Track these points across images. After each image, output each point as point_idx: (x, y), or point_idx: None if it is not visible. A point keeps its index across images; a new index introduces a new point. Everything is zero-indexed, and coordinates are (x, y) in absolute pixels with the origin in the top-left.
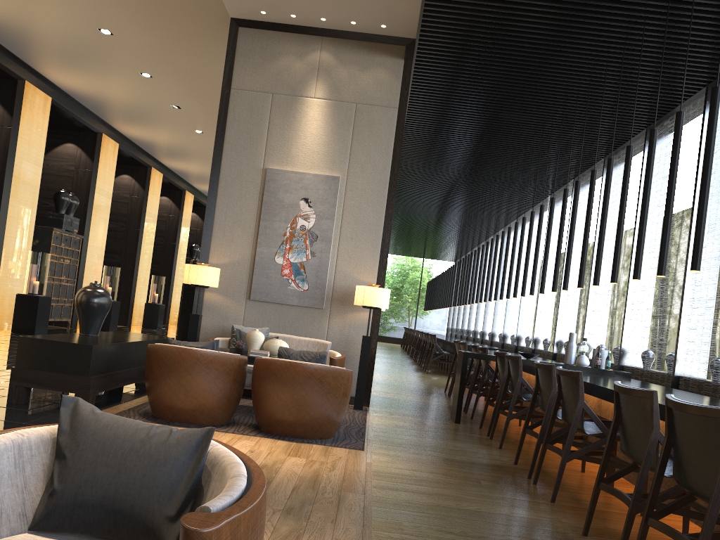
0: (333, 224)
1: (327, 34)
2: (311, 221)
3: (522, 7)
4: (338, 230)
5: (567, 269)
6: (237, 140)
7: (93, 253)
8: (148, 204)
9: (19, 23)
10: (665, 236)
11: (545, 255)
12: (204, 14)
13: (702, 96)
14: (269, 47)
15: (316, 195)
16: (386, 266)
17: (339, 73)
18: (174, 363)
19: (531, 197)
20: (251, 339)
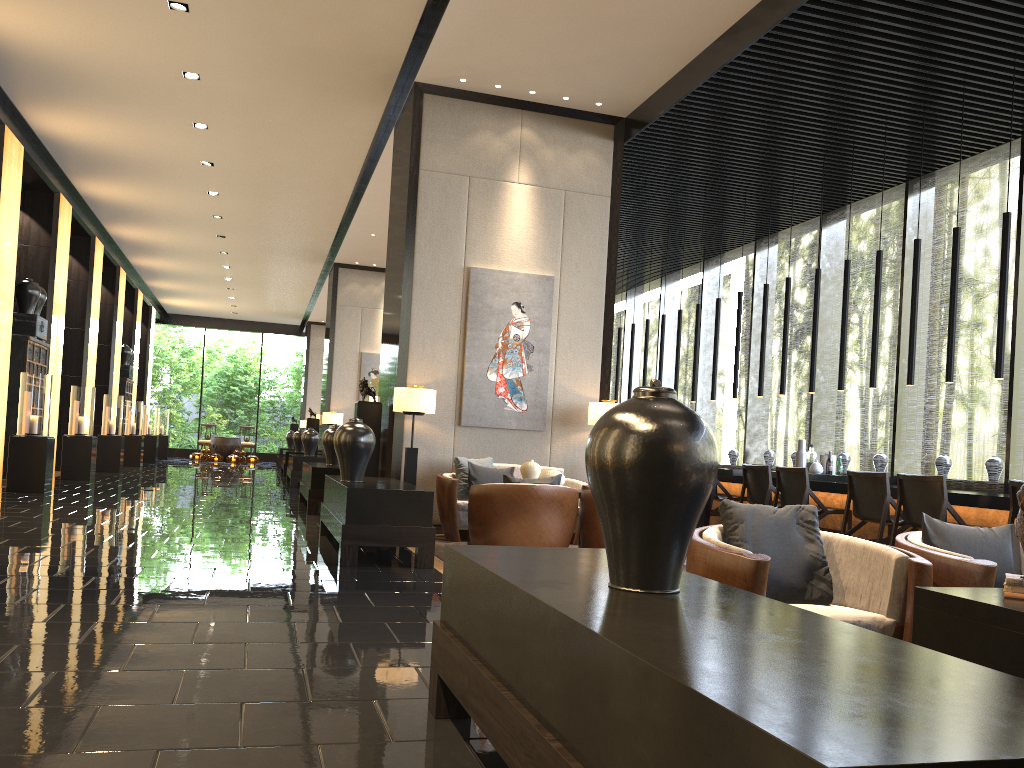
0: (550, 332)
1: (528, 107)
2: (526, 329)
3: (784, 107)
4: (554, 338)
5: (783, 372)
6: (431, 233)
7: (53, 368)
8: (93, 292)
9: (58, 56)
10: (951, 345)
11: (737, 356)
12: (360, 69)
13: (897, 190)
14: (462, 120)
15: (529, 298)
16: (609, 378)
17: (544, 154)
18: (529, 503)
19: (636, 279)
20: (530, 471)
